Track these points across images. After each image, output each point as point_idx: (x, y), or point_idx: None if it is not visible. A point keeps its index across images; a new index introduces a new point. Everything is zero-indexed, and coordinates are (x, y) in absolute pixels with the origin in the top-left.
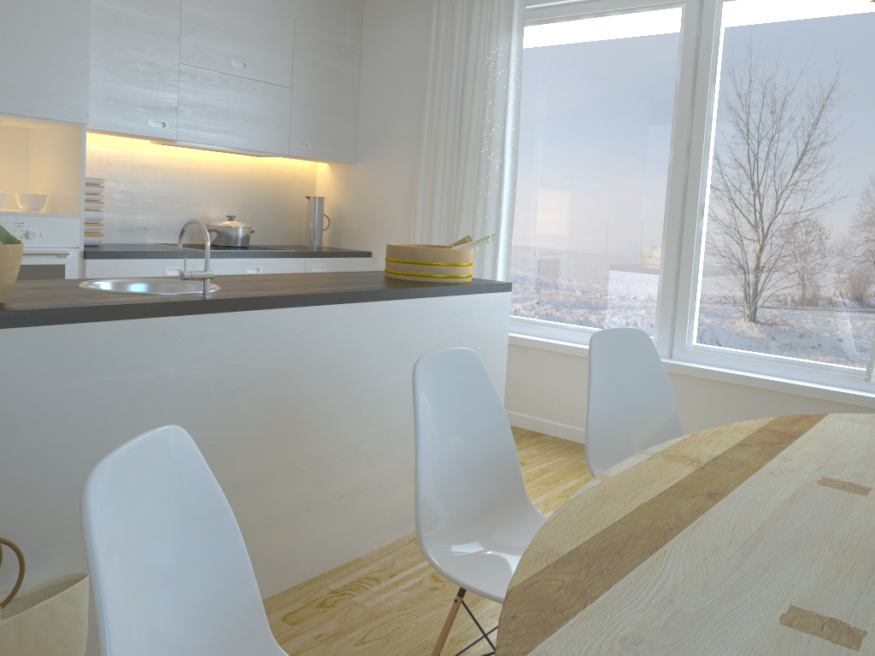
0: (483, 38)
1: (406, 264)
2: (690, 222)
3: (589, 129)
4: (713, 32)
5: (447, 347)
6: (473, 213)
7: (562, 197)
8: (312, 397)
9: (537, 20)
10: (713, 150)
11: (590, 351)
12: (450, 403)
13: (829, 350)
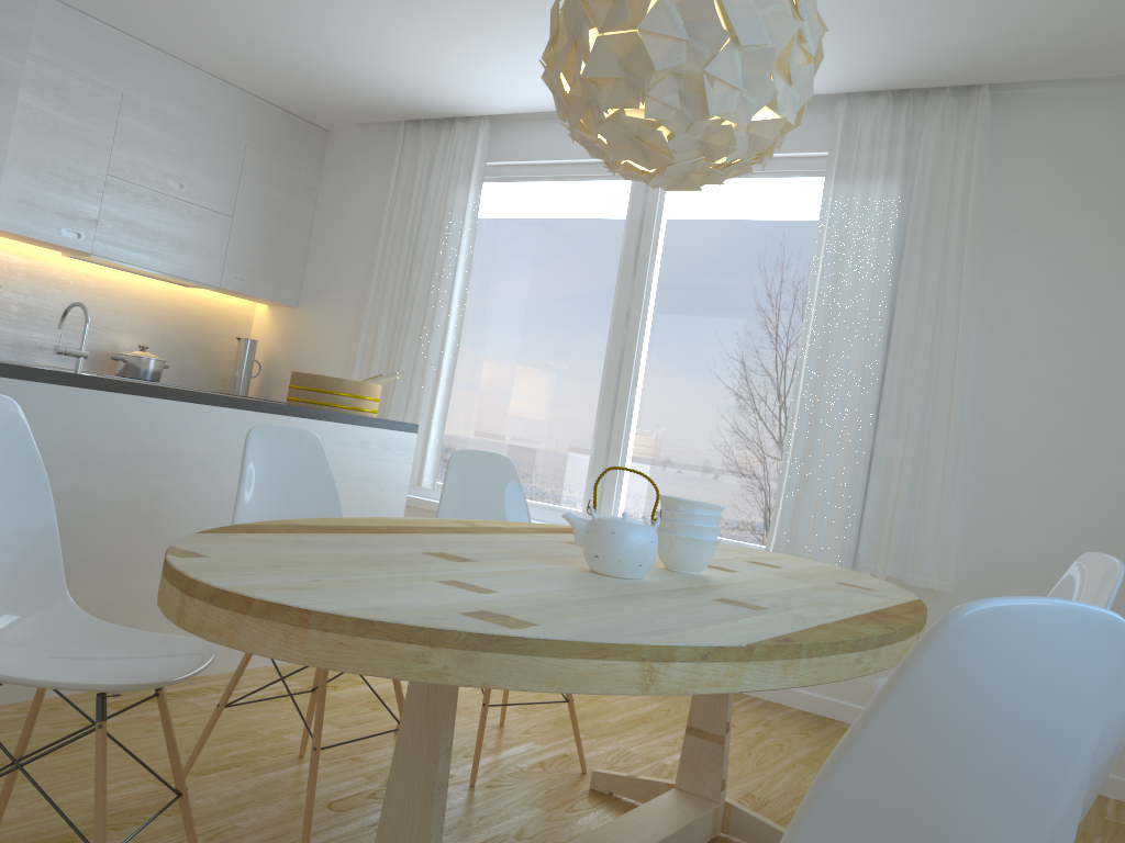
0: (441, 188)
1: (306, 391)
2: (623, 391)
3: (538, 291)
4: (657, 207)
5: (335, 475)
6: (413, 368)
7: (507, 359)
8: (175, 493)
9: (499, 178)
10: (650, 321)
11: (448, 466)
12: (283, 473)
13: (741, 527)
